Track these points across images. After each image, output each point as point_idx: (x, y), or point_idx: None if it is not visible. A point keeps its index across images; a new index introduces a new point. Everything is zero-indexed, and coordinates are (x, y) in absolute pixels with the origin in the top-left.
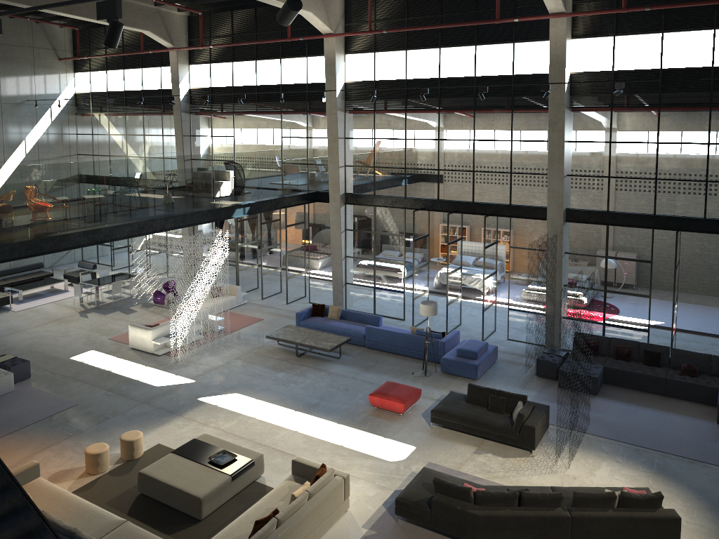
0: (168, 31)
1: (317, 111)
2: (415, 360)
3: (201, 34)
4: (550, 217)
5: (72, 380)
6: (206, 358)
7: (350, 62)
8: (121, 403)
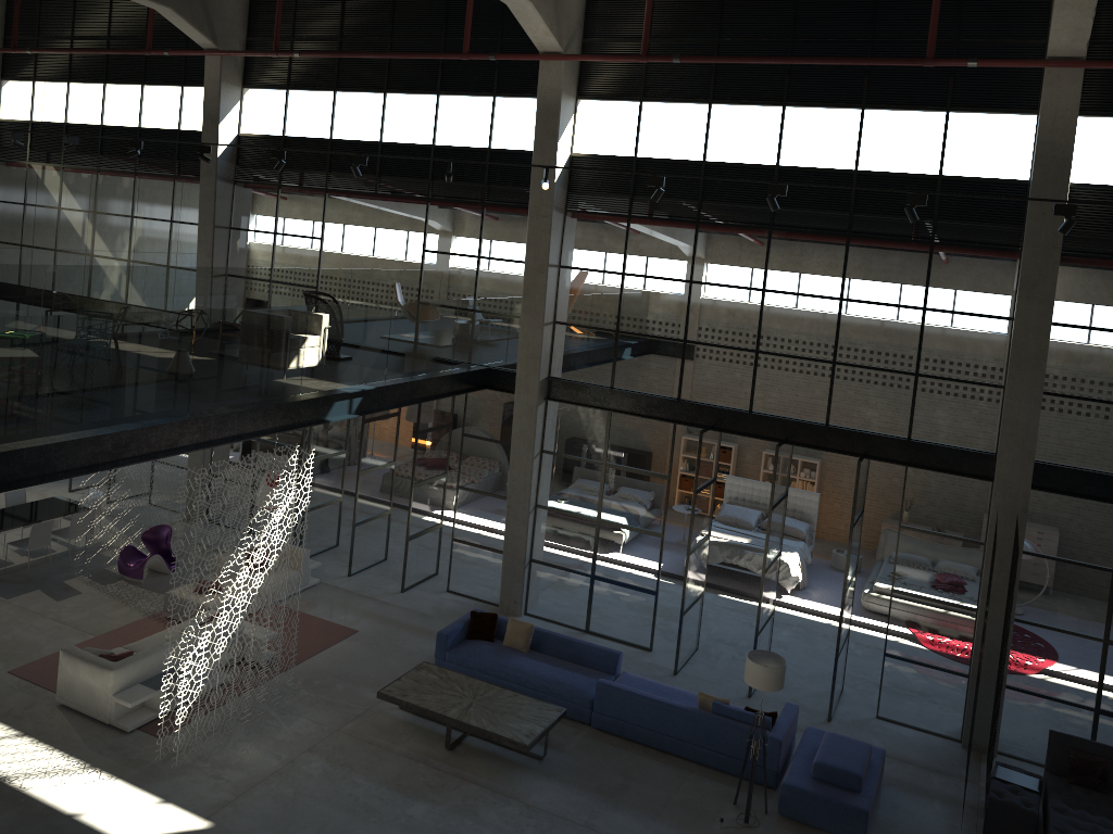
0: (208, 15)
1: (506, 206)
2: (708, 772)
3: (278, 29)
4: (1002, 478)
5: None
6: (237, 747)
7: (587, 115)
8: None
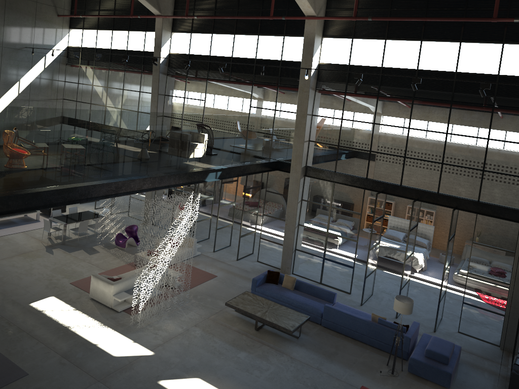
0: None
1: (288, 87)
2: (375, 350)
3: (188, 5)
4: None
5: (27, 336)
6: (164, 322)
7: (327, 45)
8: (75, 379)
